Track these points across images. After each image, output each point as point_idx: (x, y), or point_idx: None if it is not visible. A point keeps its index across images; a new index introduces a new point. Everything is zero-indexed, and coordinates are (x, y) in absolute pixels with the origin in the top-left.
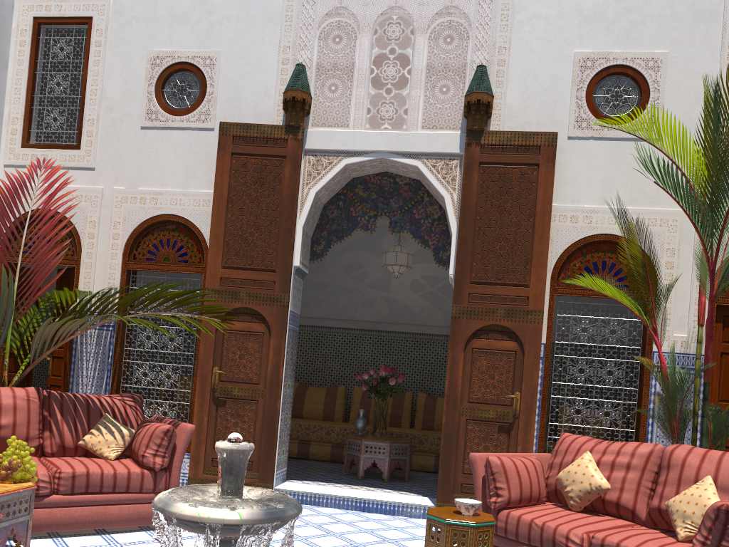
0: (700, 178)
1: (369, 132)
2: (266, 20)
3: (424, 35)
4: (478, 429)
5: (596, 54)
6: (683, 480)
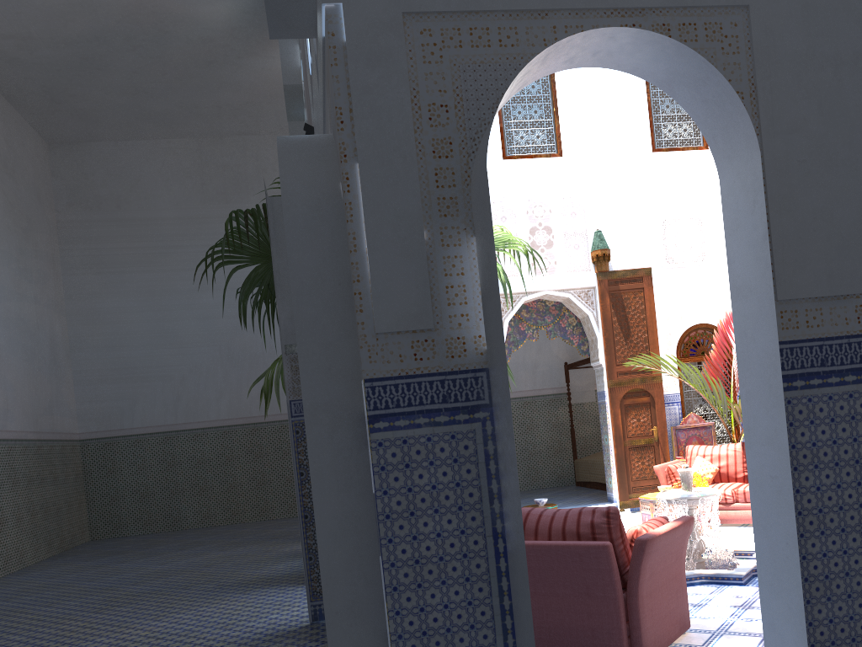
0: None
1: None
2: None
3: None
4: None
5: None
6: None
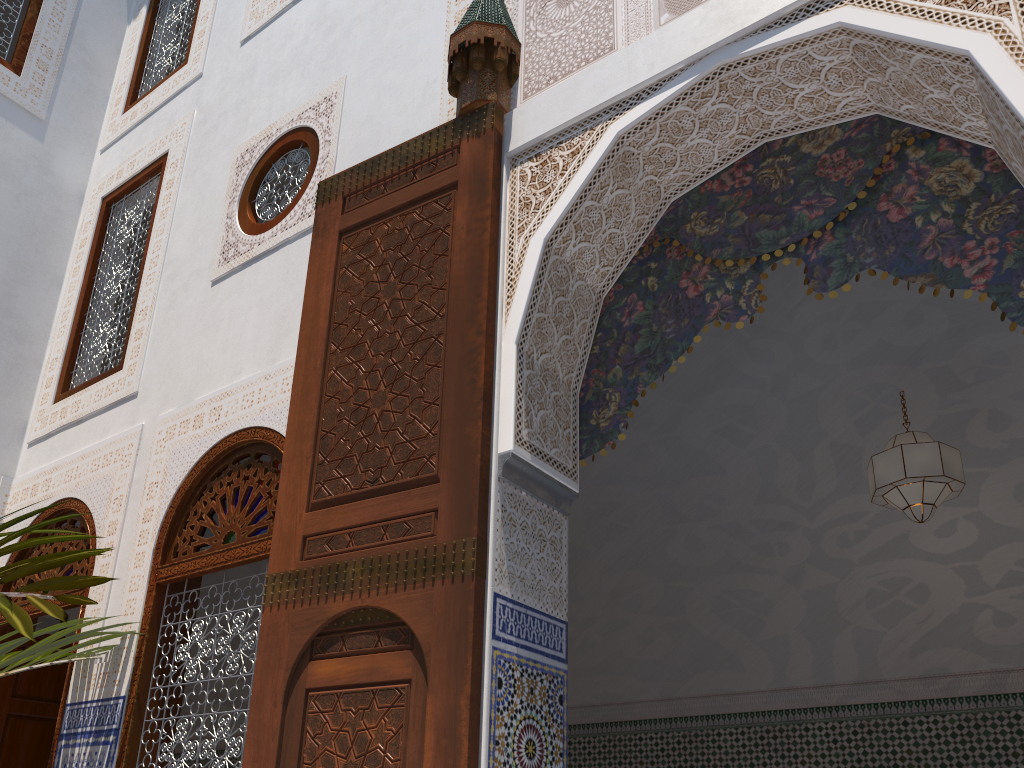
0: None
1: (669, 25)
2: None
3: None
4: None
5: None
6: None
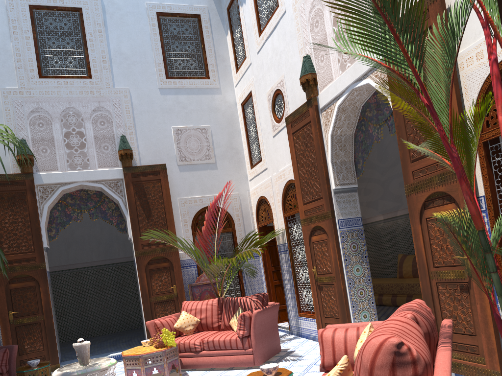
0: None
1: (340, 76)
2: (292, 39)
3: None
4: (446, 291)
5: None
6: None
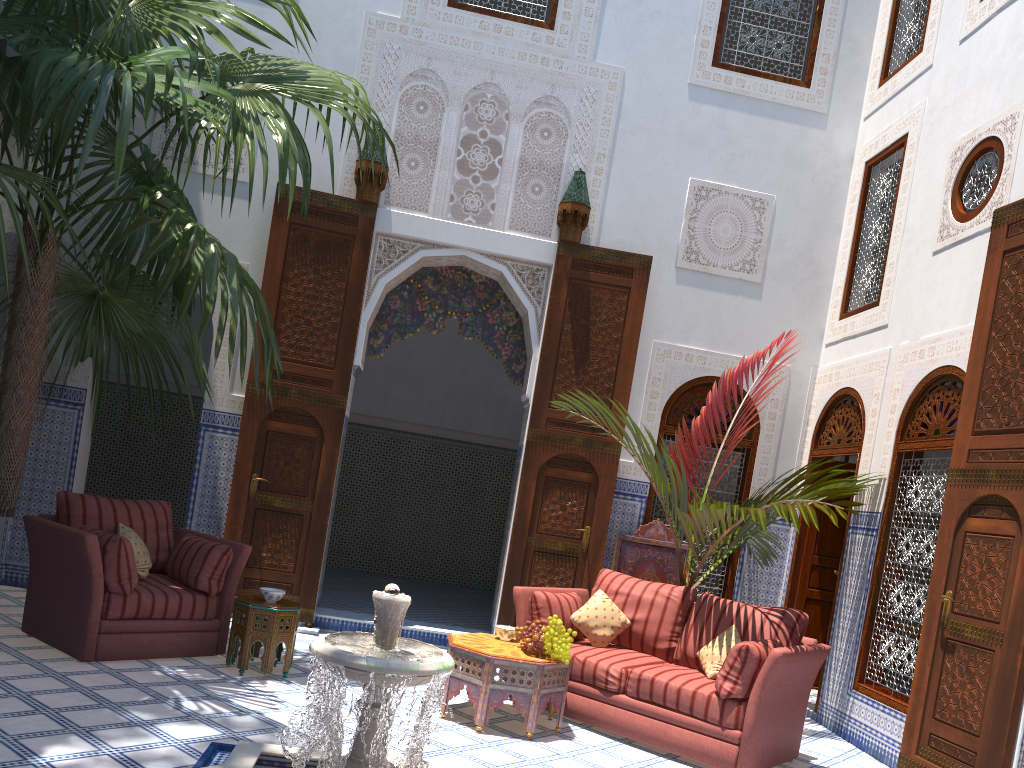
0: None
1: None
2: None
3: None
4: None
5: None
6: None
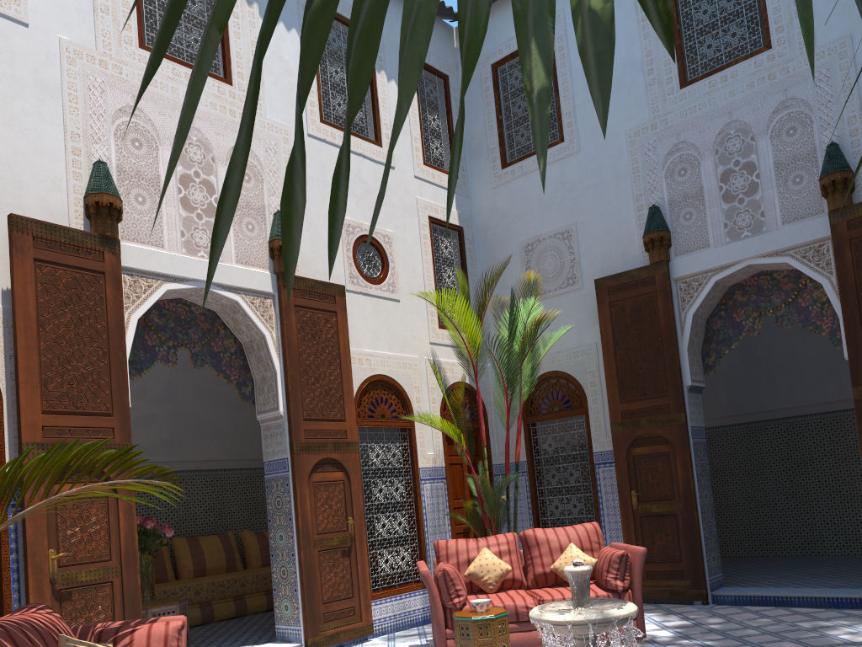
0: (475, 342)
1: (188, 257)
2: (42, 90)
3: (225, 167)
4: (328, 558)
5: (354, 222)
6: (553, 550)
